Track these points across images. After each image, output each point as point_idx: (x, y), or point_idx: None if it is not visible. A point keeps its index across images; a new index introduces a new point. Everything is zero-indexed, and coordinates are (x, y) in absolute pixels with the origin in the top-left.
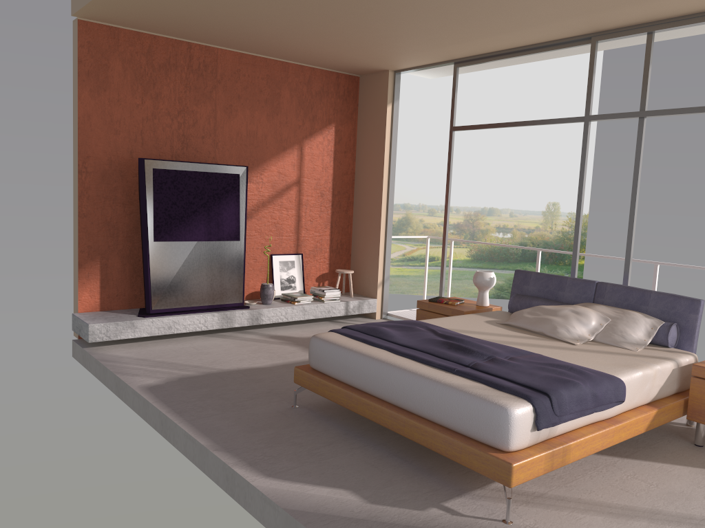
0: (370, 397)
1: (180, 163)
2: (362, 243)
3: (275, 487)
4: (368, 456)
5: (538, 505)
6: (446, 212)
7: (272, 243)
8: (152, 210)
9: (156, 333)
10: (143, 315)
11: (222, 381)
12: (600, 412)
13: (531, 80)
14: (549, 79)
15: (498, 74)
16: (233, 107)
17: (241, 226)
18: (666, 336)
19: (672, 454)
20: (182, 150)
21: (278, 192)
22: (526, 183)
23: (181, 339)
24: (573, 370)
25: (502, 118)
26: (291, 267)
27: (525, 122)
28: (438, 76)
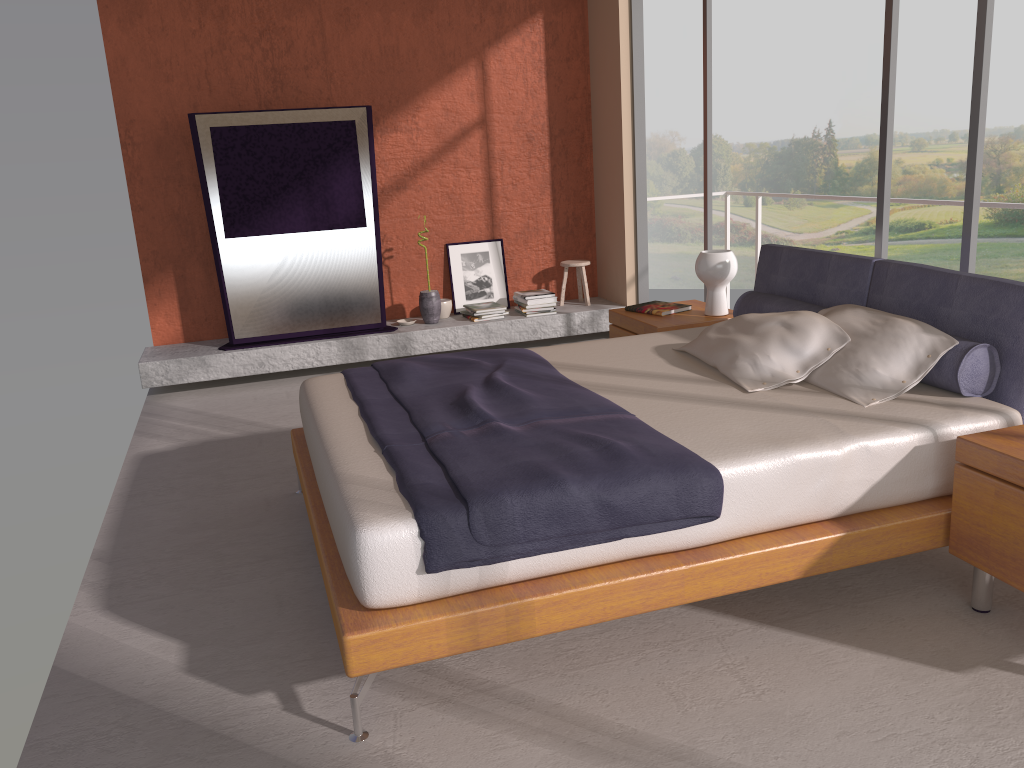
0: (314, 487)
1: (253, 114)
2: (605, 213)
3: (92, 627)
4: (296, 585)
5: (459, 710)
6: (706, 146)
7: (447, 225)
8: (217, 191)
9: (242, 373)
10: (226, 347)
11: (255, 447)
12: (650, 536)
13: None
14: None
15: None
16: (350, 12)
17: (368, 204)
18: (955, 373)
19: (888, 626)
20: (275, 94)
21: (448, 142)
22: None
23: (288, 380)
24: (607, 450)
25: None
26: (483, 262)
27: None
28: None
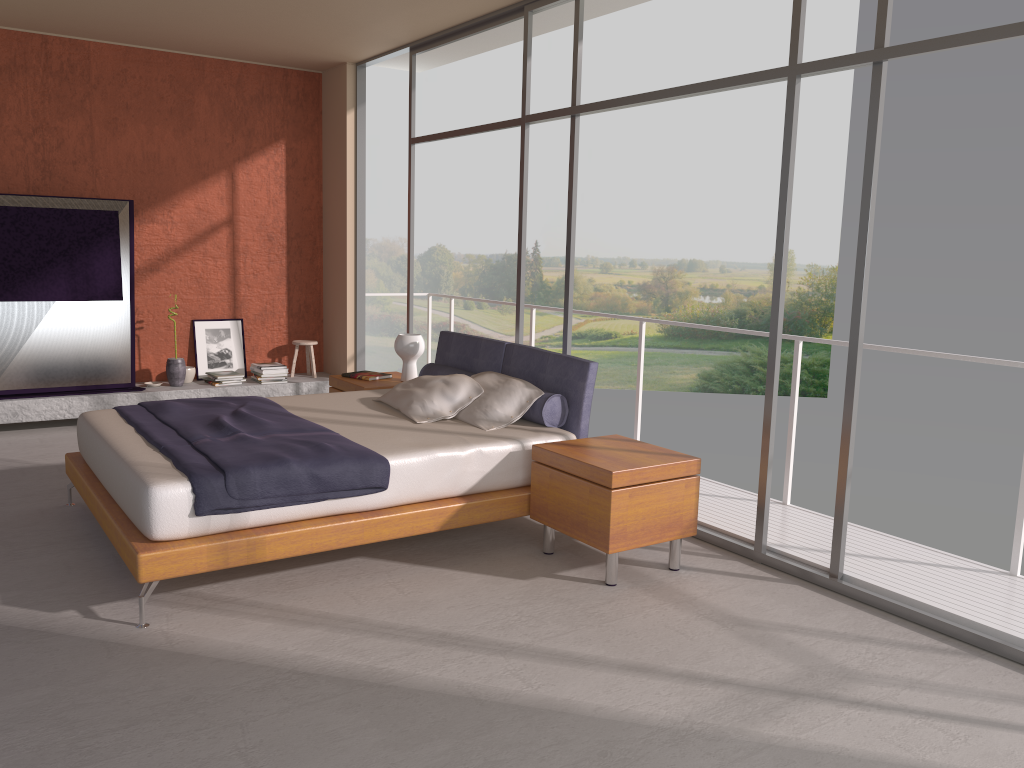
0: (96, 486)
1: (25, 197)
2: (332, 303)
3: None
4: (79, 557)
5: (212, 610)
6: (409, 258)
7: (195, 304)
8: None
9: None
10: None
11: (20, 476)
12: (343, 500)
13: (750, 69)
14: (776, 66)
15: (699, 62)
16: (118, 121)
17: (125, 281)
18: (541, 411)
19: (492, 562)
20: (44, 181)
21: (199, 235)
22: (743, 222)
23: (39, 430)
24: (318, 447)
25: (706, 127)
26: (225, 337)
27: (473, 129)
28: (424, 69)
